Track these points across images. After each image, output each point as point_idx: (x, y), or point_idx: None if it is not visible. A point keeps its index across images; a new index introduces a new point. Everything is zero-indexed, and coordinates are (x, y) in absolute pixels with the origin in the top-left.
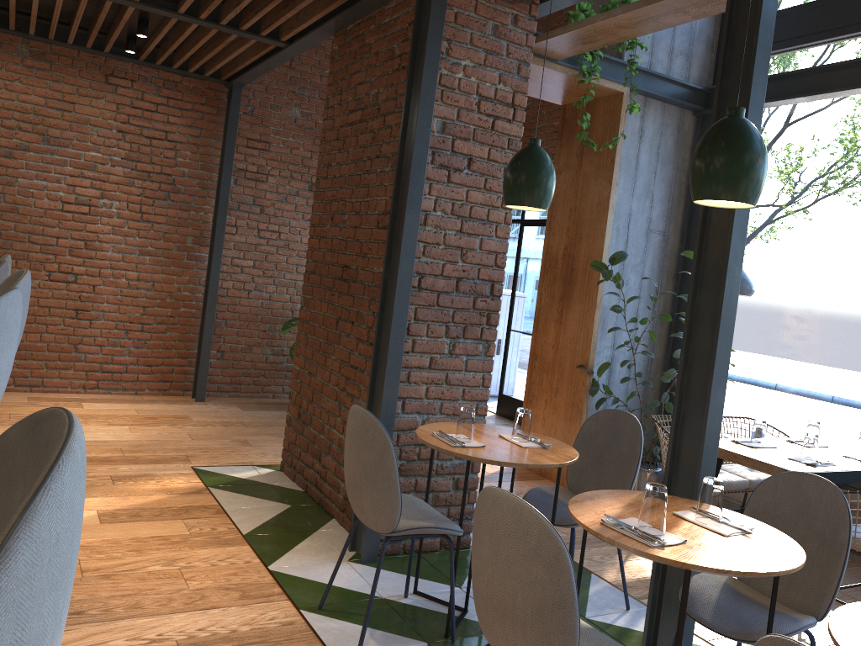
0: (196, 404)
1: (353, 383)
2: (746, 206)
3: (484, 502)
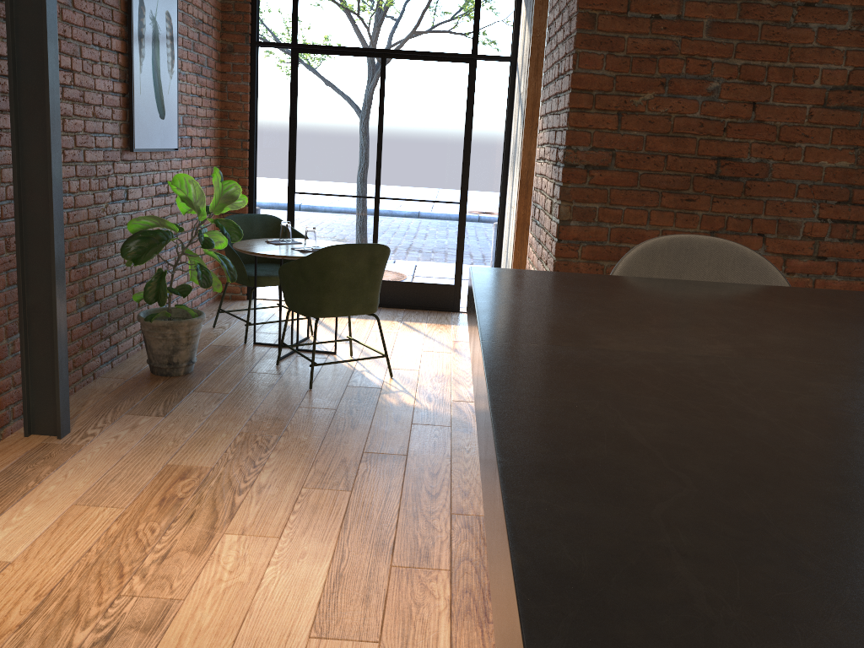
0: (81, 442)
1: None
2: None
3: None
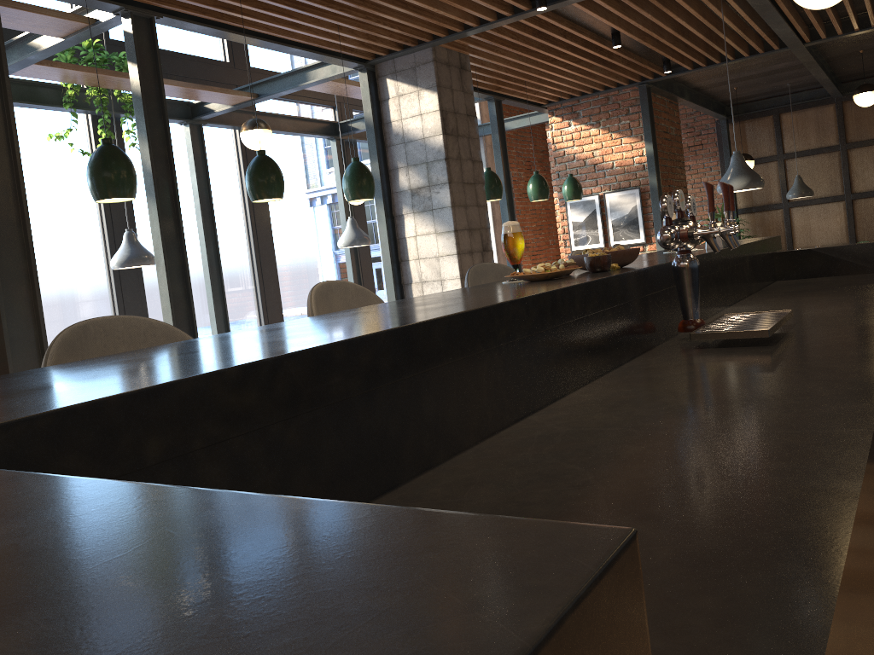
0: None
1: None
2: (258, 201)
3: None
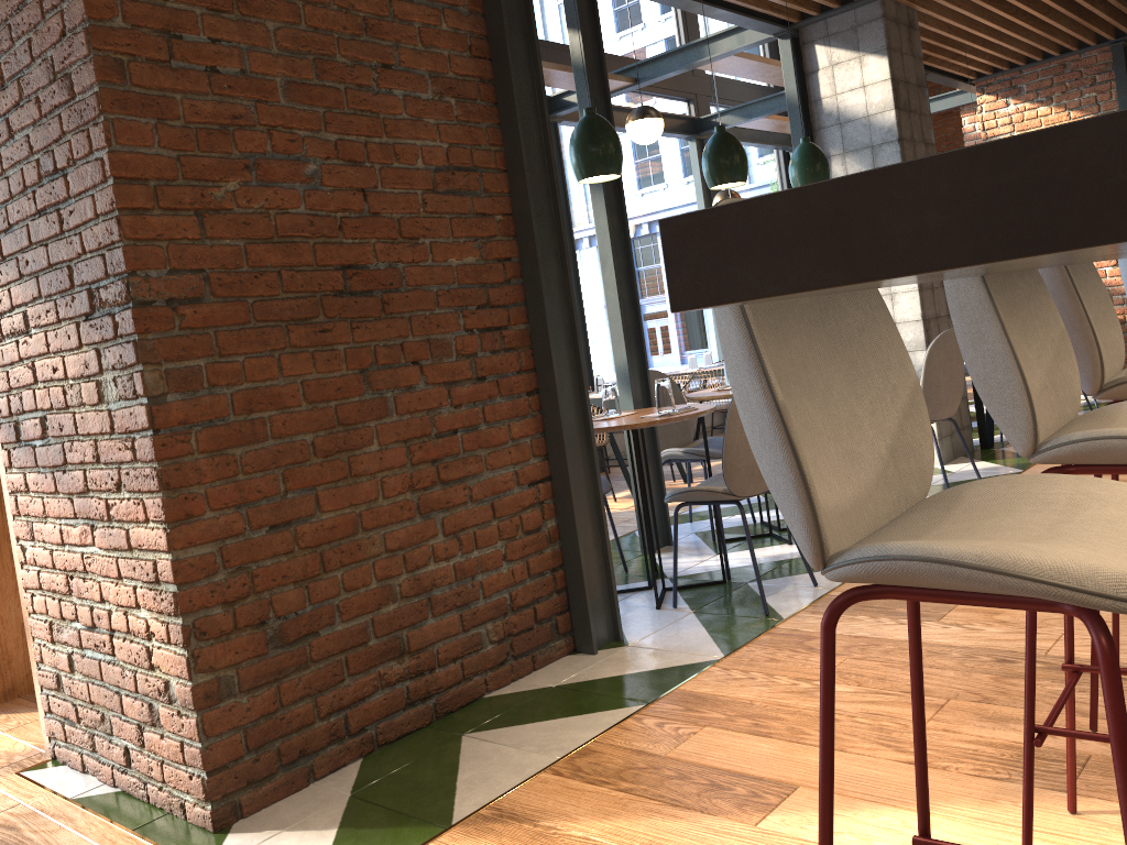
0: None
1: (457, 458)
2: (713, 188)
3: None
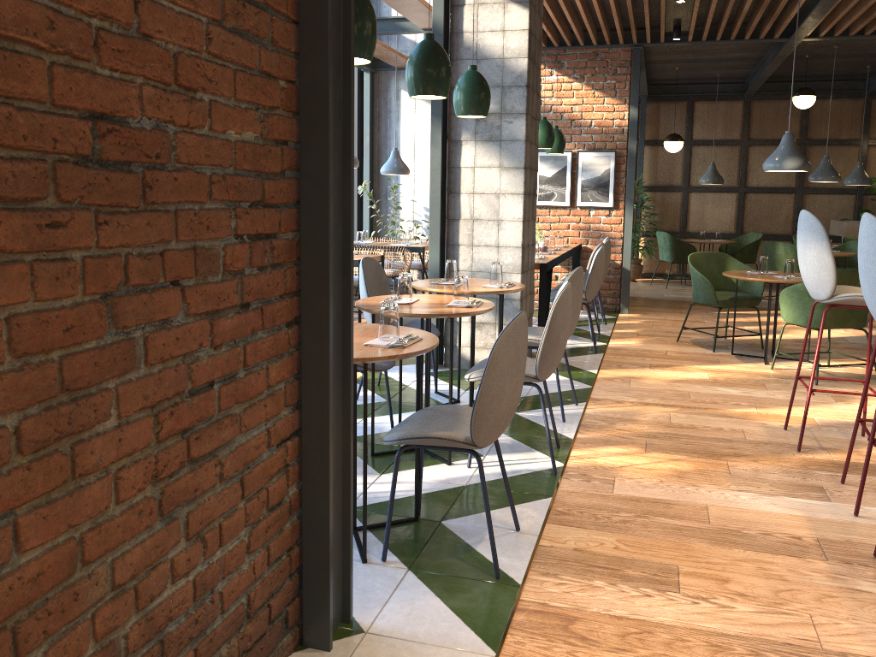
0: None
1: (211, 423)
2: (411, 97)
3: (569, 294)
